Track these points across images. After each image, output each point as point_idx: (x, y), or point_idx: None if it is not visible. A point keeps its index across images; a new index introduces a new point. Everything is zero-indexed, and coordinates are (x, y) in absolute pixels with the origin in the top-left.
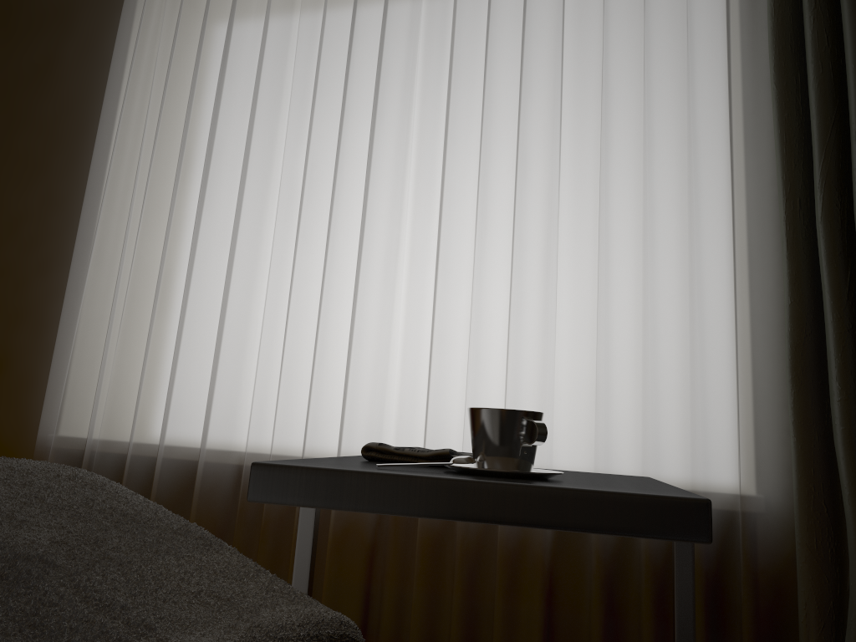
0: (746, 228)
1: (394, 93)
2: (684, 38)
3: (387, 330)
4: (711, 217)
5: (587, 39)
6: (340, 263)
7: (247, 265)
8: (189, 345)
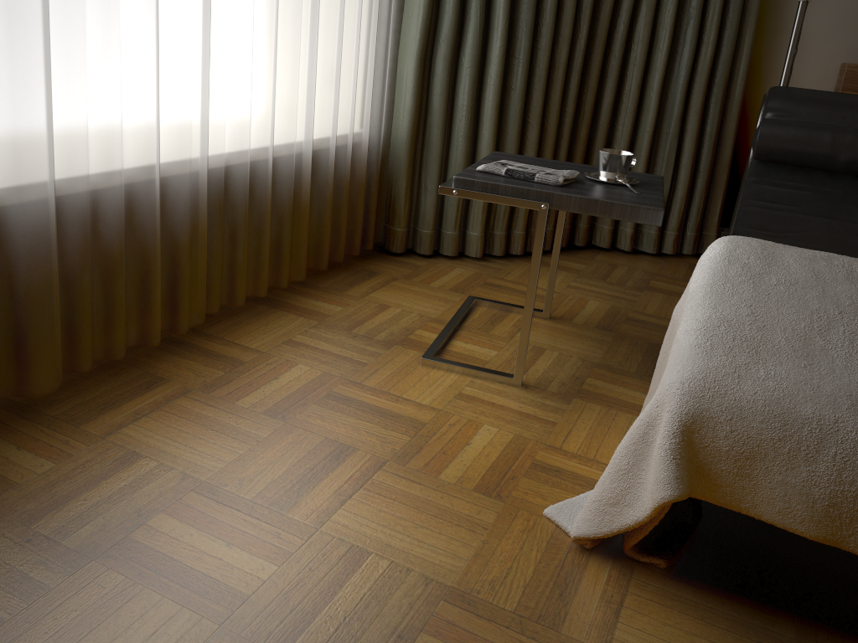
0: None
1: None
2: None
3: (211, 20)
4: None
5: None
6: None
7: None
8: None
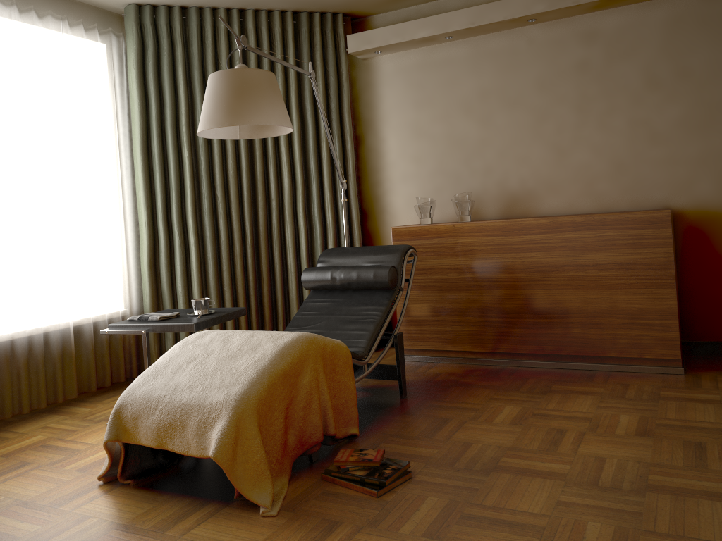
0: (127, 215)
1: None
2: (102, 131)
3: None
4: (114, 209)
5: (66, 123)
6: None
7: None
8: None
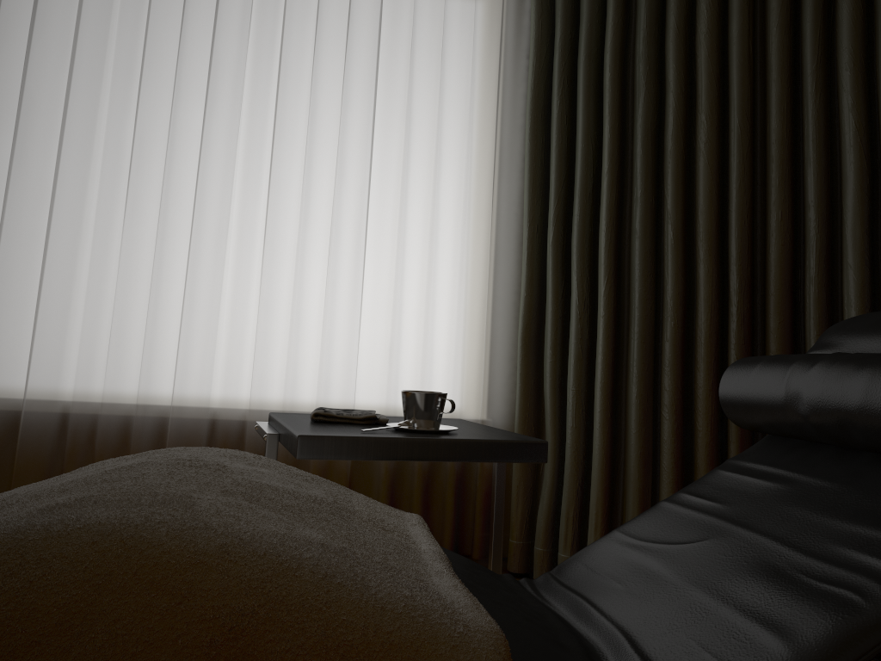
0: (499, 238)
1: (226, 83)
2: (467, 85)
3: (218, 297)
4: (476, 226)
5: (396, 70)
6: (171, 234)
7: (72, 228)
8: (4, 302)
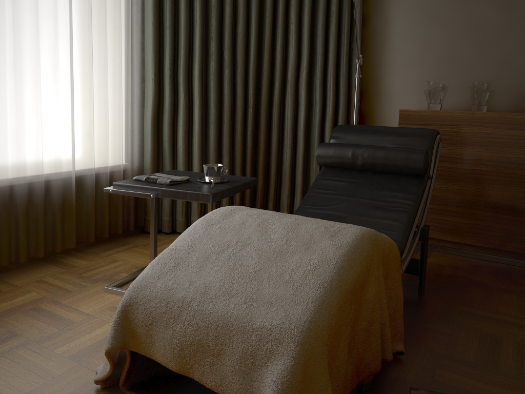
0: (134, 69)
1: None
2: None
3: None
4: (122, 62)
5: None
6: None
7: None
8: None
